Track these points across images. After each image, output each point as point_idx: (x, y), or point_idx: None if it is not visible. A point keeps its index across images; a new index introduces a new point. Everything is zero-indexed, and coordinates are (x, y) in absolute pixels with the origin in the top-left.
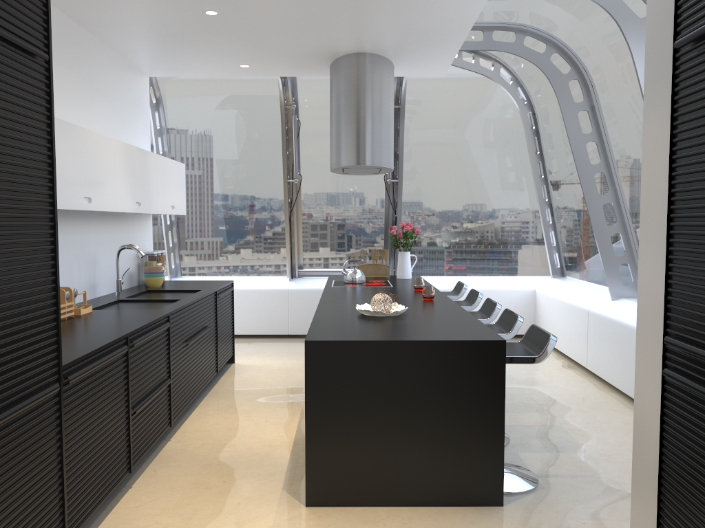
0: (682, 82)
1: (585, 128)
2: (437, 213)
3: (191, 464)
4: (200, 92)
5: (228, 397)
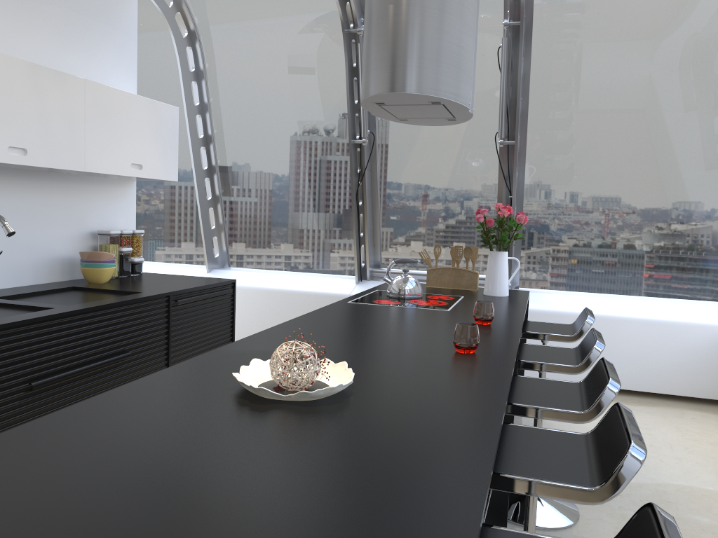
0: None
1: None
2: (581, 196)
3: None
4: (241, 18)
5: None
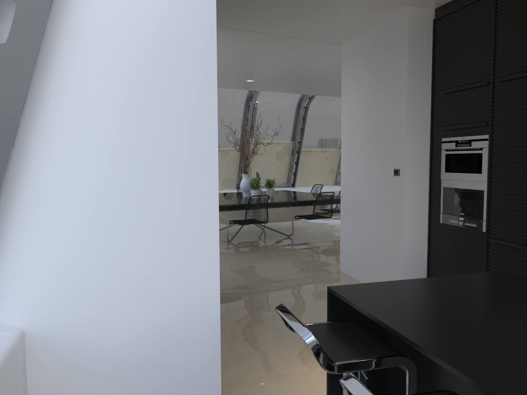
0: None
1: None
2: None
3: None
4: None
5: None
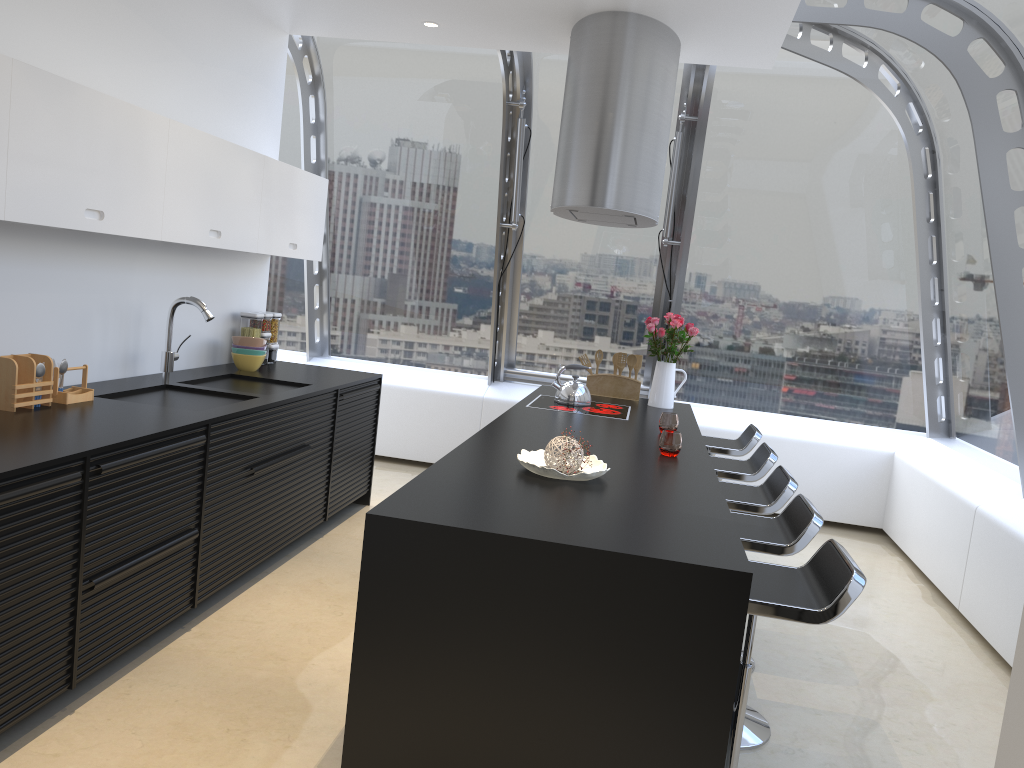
0: None
1: (1019, 183)
2: (742, 304)
3: (195, 684)
4: (380, 70)
5: (326, 565)
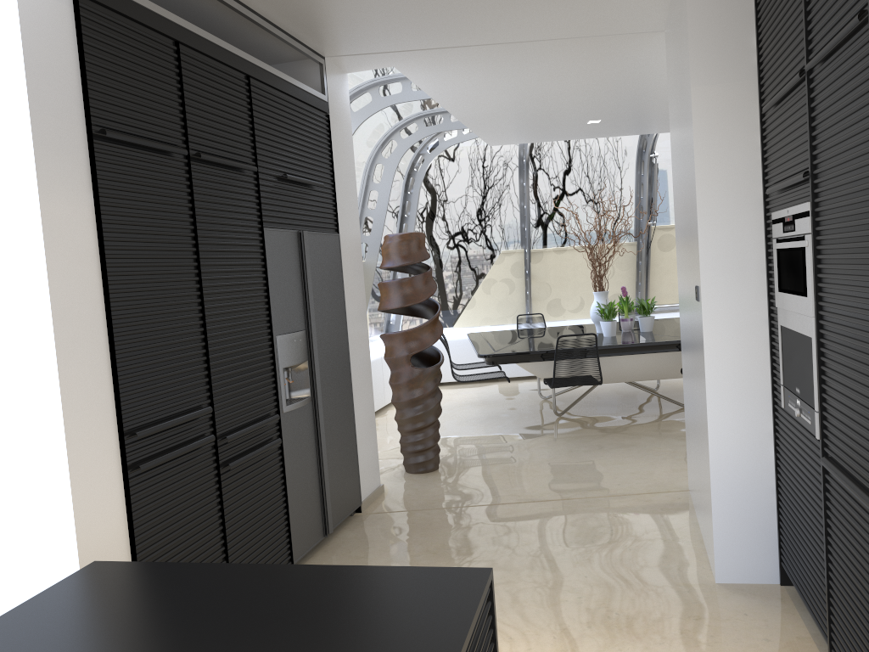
0: (102, 171)
1: None
2: None
3: None
4: None
5: None
